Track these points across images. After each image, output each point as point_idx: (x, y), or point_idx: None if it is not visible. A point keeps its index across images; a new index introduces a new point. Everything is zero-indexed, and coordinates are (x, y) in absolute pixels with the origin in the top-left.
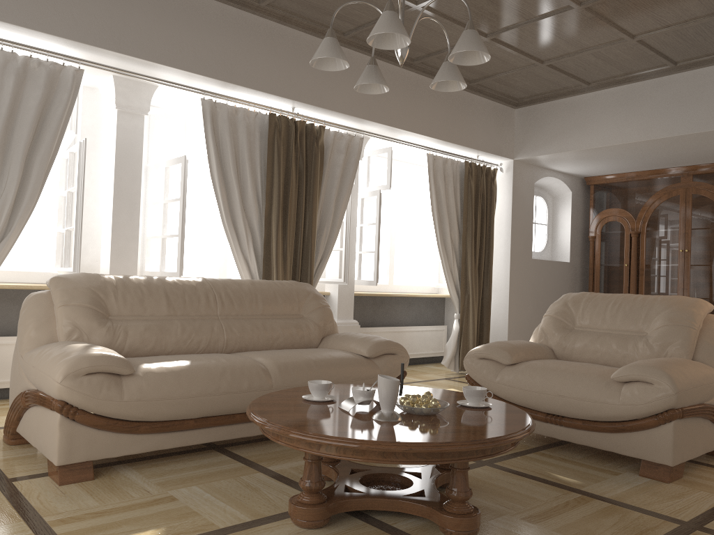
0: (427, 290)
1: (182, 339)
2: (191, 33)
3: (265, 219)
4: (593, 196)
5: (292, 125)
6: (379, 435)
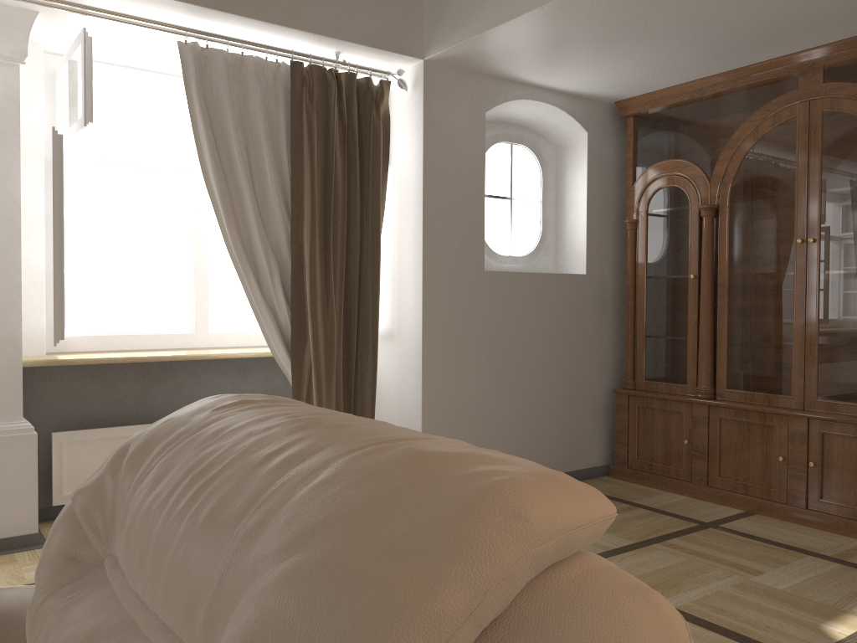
0: None
1: None
2: None
3: None
4: (632, 138)
5: None
6: None
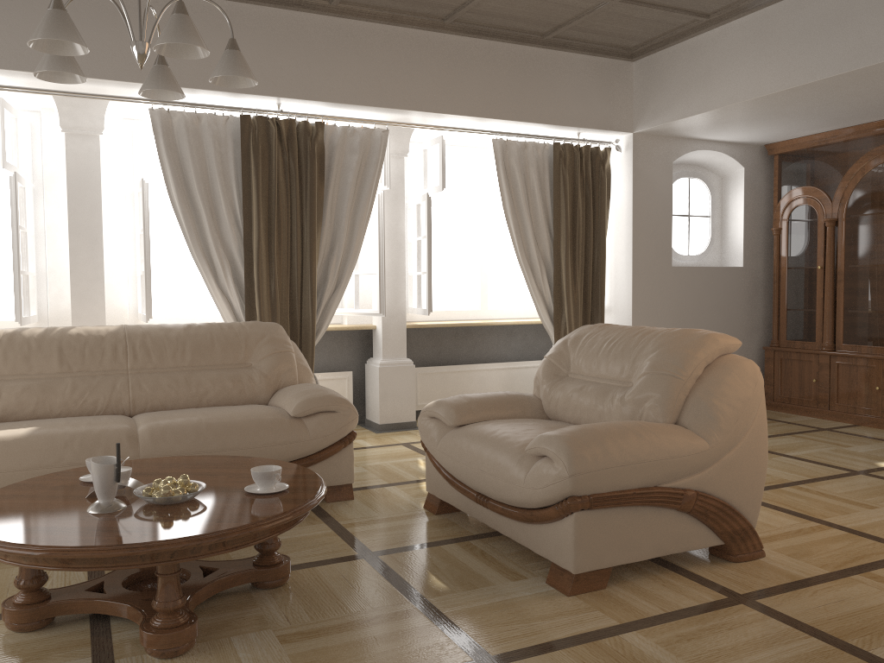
0: None
1: (71, 400)
2: (116, 34)
3: (244, 245)
4: (777, 170)
5: (273, 127)
6: (28, 534)
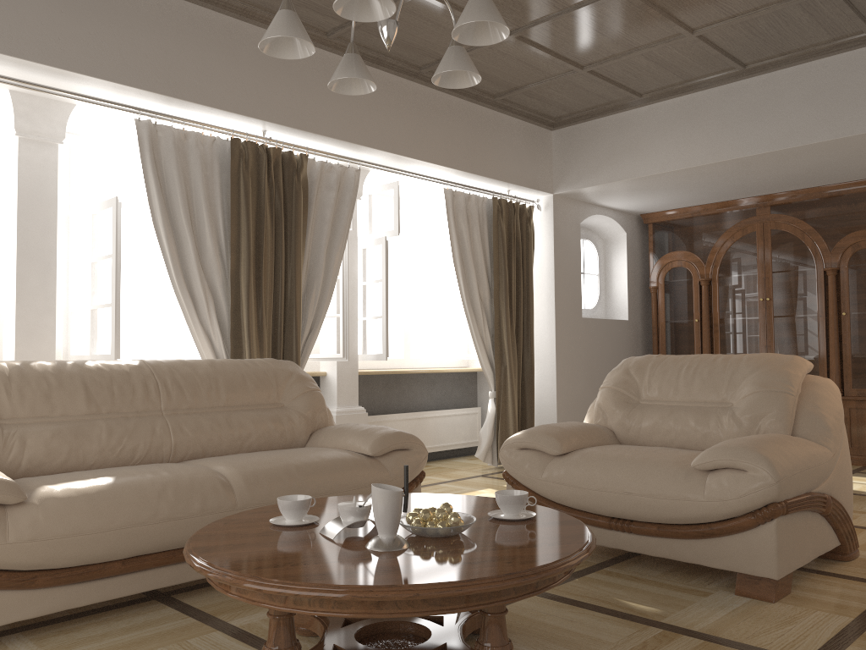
0: (453, 363)
1: (109, 446)
2: (115, 31)
3: (231, 278)
4: (652, 237)
5: (263, 154)
6: (372, 576)
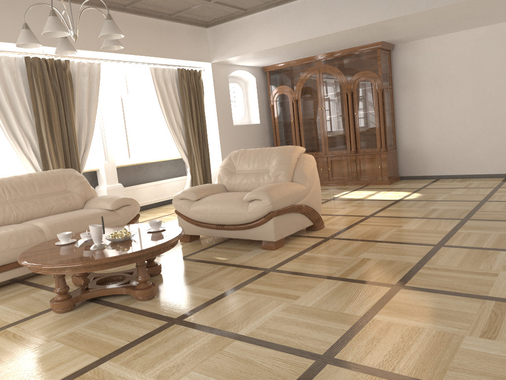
0: (171, 154)
1: None
2: None
3: (36, 129)
4: (269, 79)
5: (44, 63)
6: (86, 258)
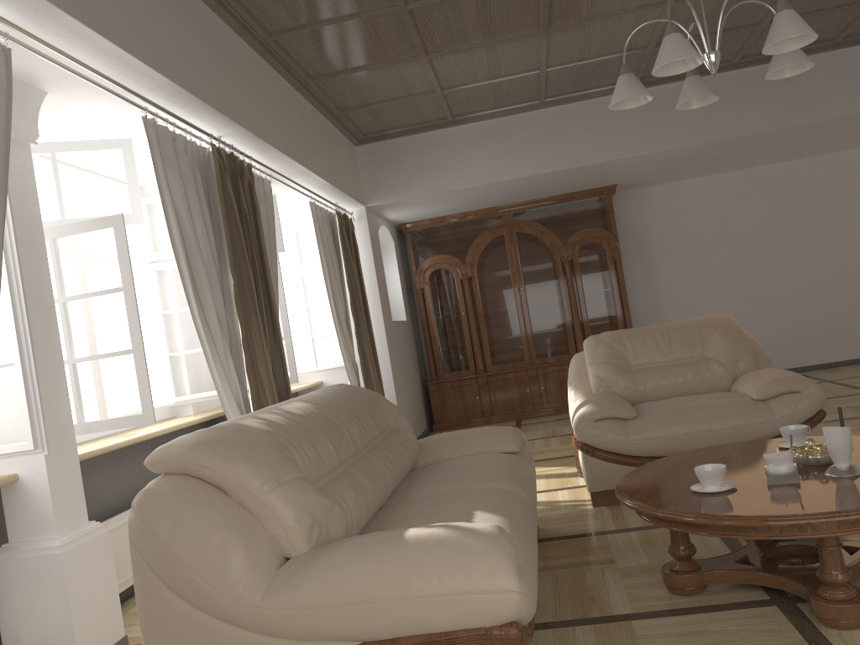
0: None
1: (374, 494)
2: (145, 6)
3: (235, 305)
4: (411, 244)
5: (234, 163)
6: None
